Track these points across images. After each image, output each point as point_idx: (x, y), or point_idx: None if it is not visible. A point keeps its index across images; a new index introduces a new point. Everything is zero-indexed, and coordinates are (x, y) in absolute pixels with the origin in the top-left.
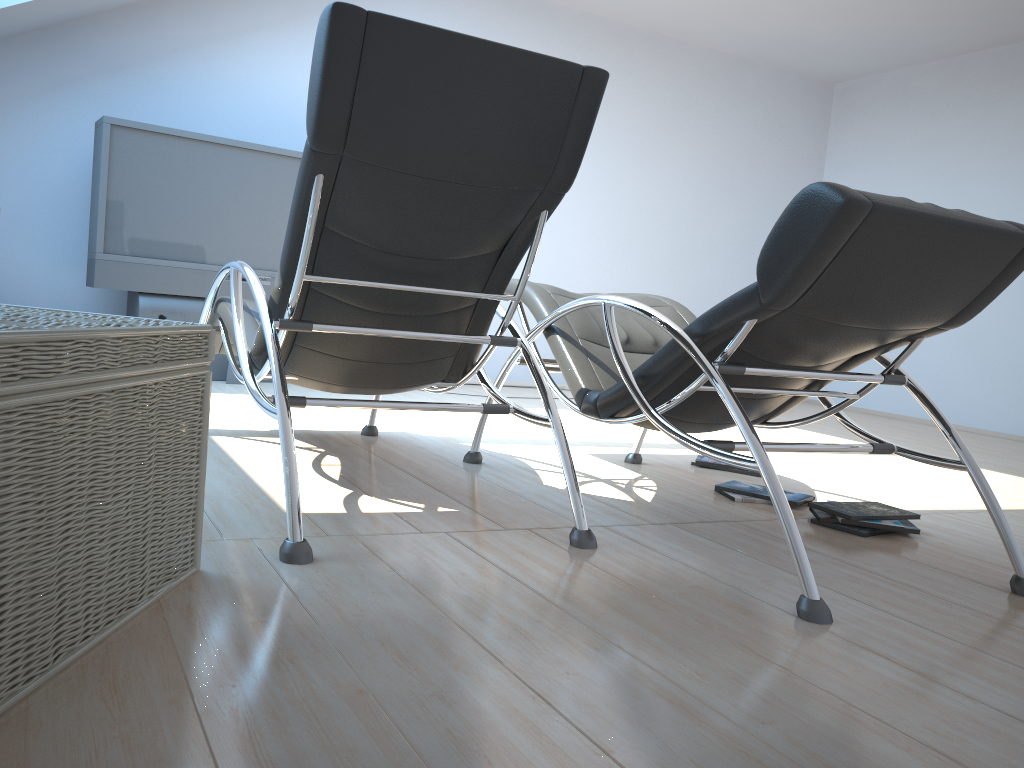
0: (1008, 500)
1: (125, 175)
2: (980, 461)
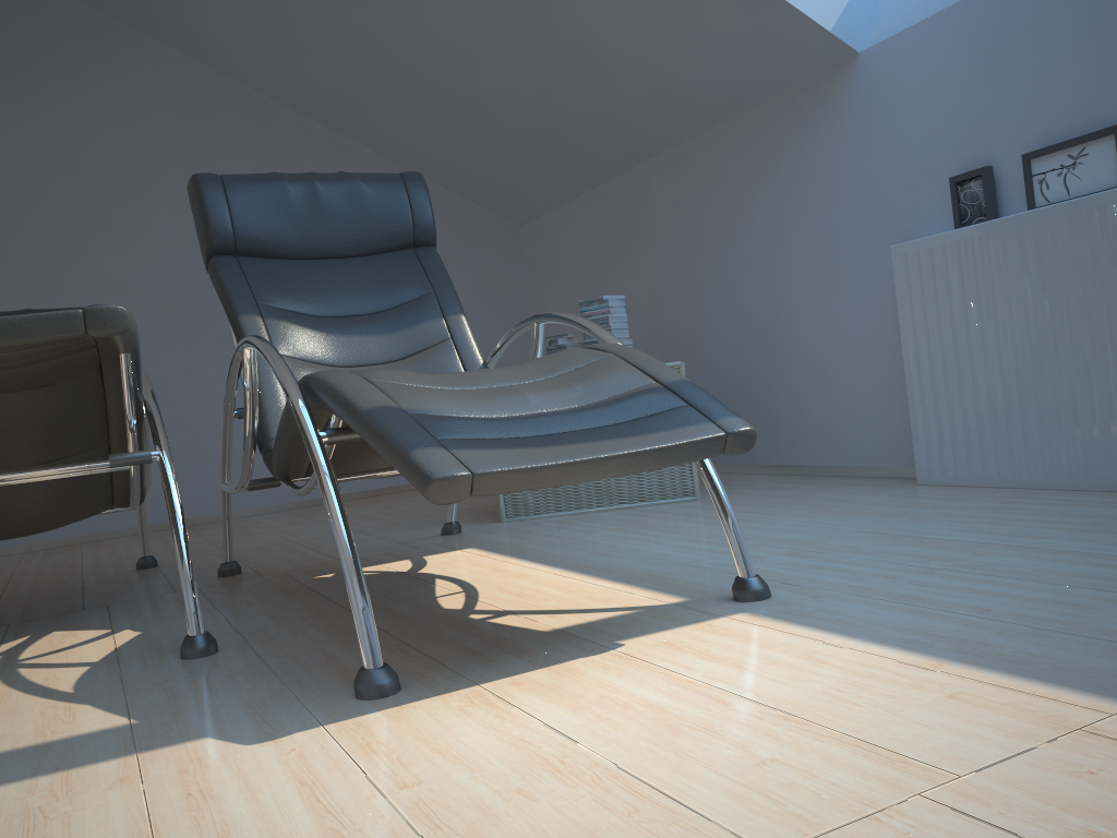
0: None
1: None
2: None
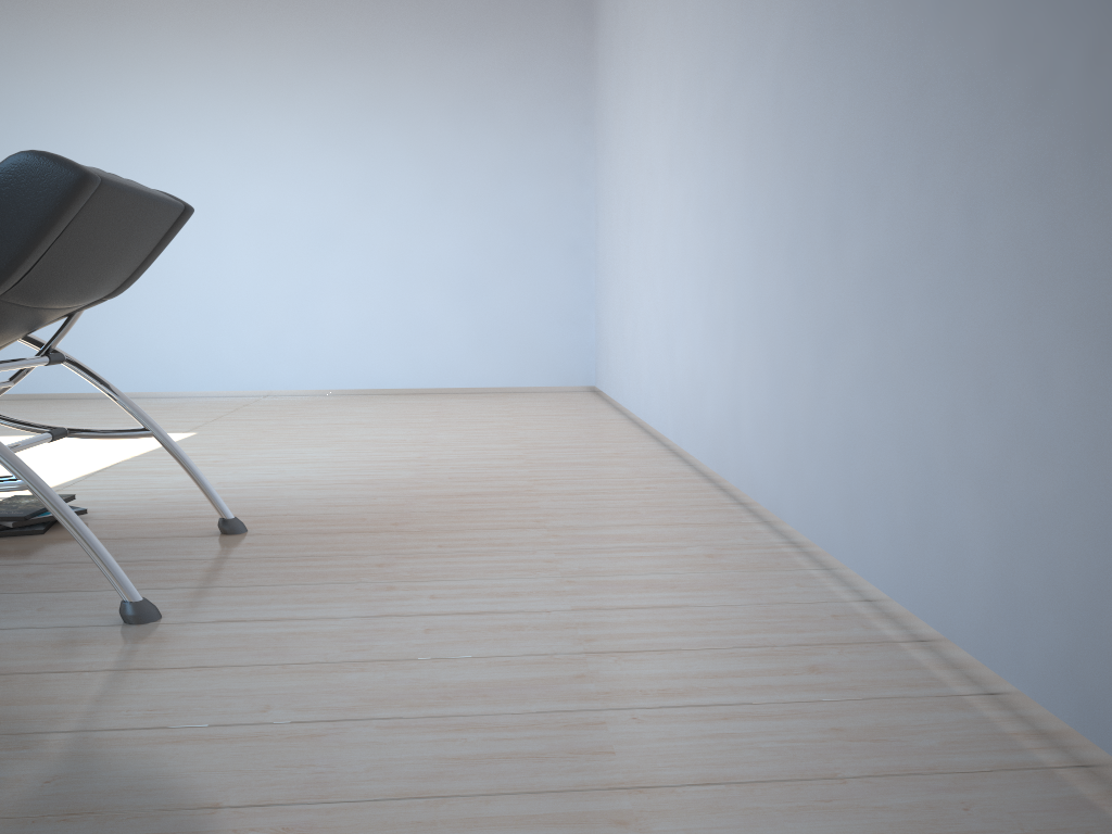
0: (90, 459)
1: None
2: (2, 429)
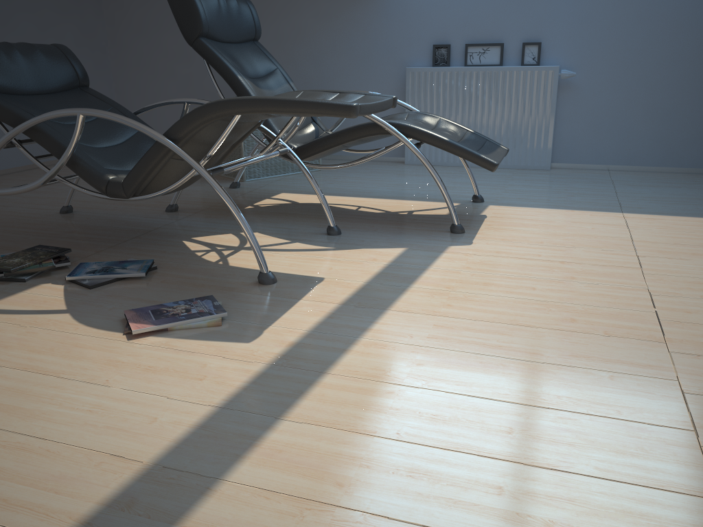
0: None
1: None
2: None
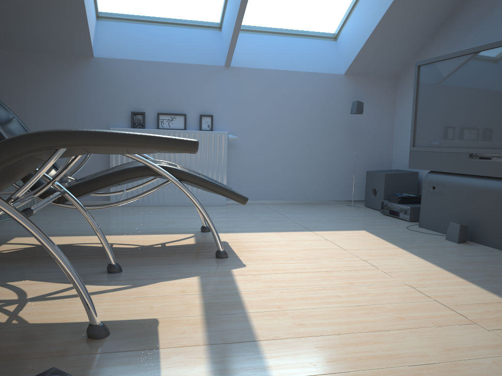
0: None
1: (424, 95)
2: None
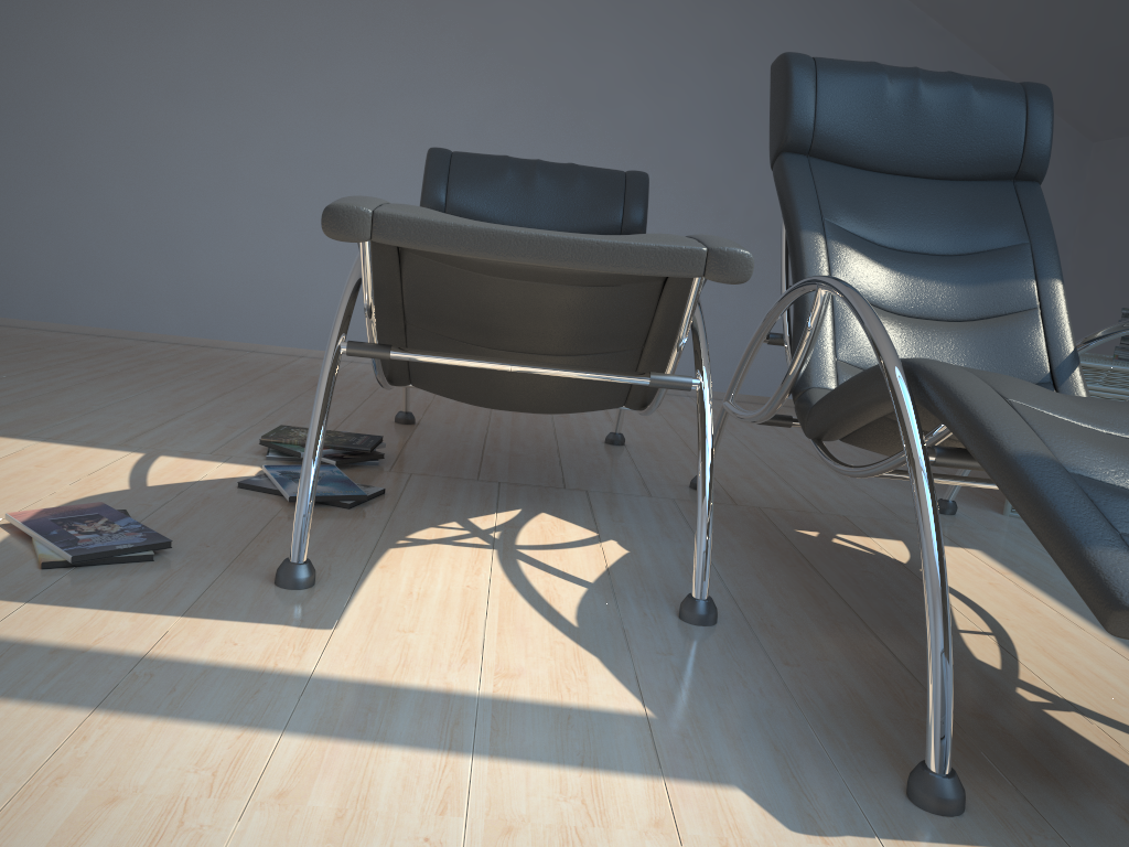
0: None
1: None
2: None
